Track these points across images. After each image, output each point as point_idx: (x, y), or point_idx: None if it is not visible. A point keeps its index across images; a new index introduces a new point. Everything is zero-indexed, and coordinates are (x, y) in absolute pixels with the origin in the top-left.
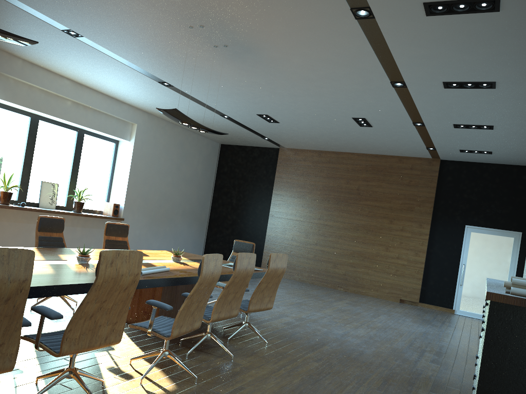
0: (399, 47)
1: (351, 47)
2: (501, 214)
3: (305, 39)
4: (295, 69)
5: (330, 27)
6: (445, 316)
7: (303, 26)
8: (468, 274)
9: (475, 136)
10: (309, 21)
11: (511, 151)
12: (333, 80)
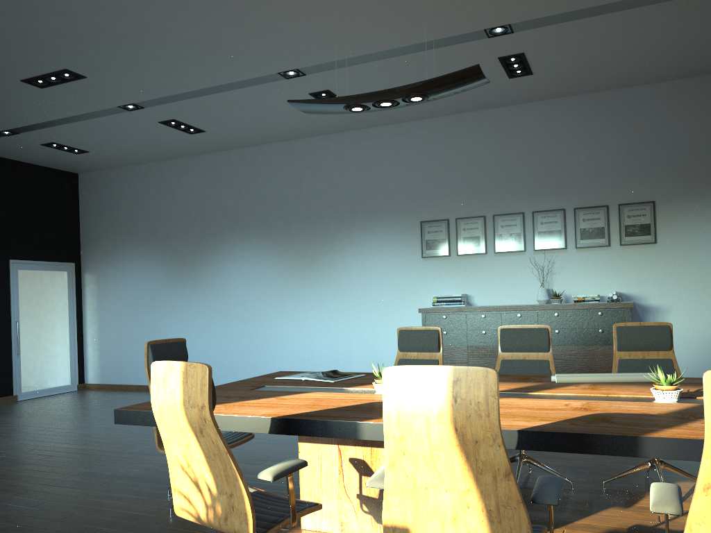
0: (416, 58)
1: (401, 35)
2: (49, 240)
3: (412, 5)
4: (276, 3)
5: (458, 17)
6: (48, 404)
7: (455, 1)
8: (24, 335)
9: (143, 134)
10: (472, 4)
11: (114, 155)
12: (259, 36)
